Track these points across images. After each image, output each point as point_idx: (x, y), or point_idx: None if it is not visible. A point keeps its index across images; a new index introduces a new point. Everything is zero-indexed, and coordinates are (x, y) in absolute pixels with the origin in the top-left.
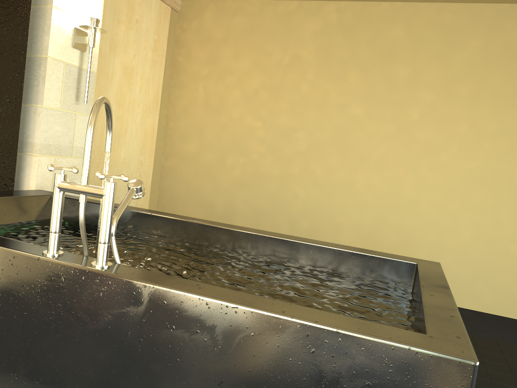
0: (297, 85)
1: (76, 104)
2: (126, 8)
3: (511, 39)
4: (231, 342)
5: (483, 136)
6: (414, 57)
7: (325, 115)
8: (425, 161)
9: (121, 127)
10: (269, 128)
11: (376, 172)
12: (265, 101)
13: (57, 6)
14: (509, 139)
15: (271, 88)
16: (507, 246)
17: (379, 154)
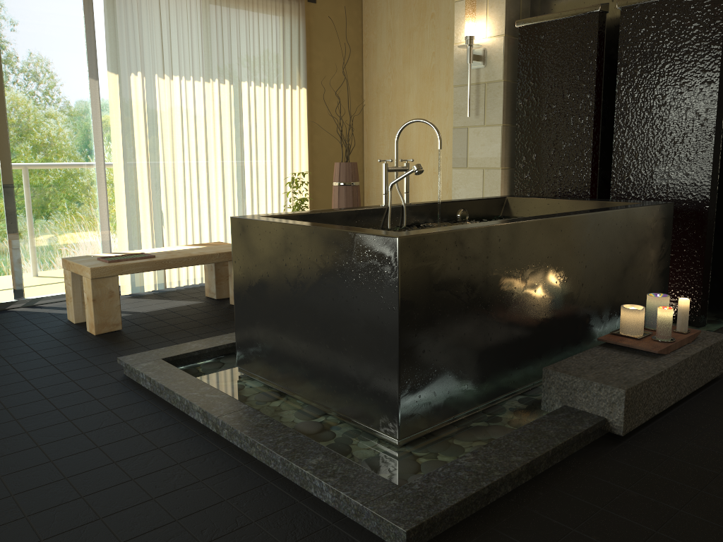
0: None
1: None
2: None
3: None
4: None
5: None
6: None
7: None
8: None
9: None
10: None
11: None
12: None
13: None
14: None
15: None
16: None
17: None
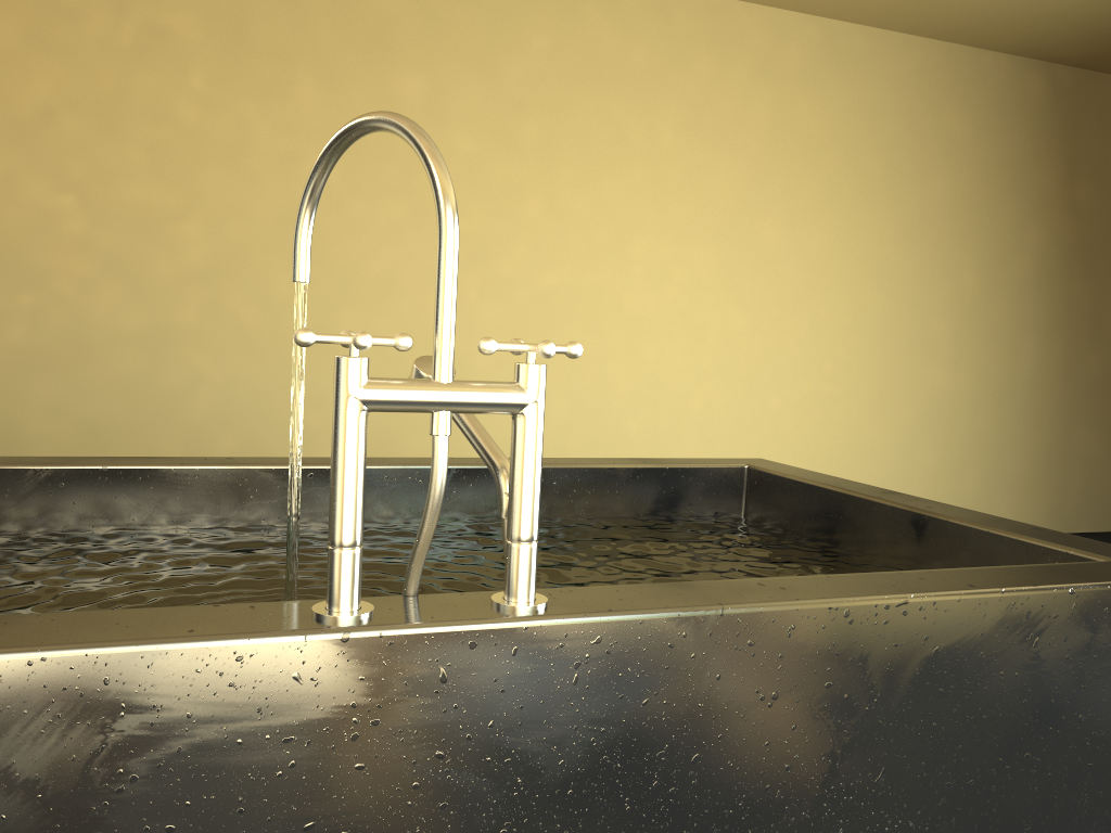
0: (166, 102)
1: None
2: None
3: (597, 40)
4: (897, 681)
5: (569, 224)
6: (432, 57)
7: (249, 181)
8: (475, 276)
9: None
10: (100, 212)
11: (380, 306)
12: (80, 140)
13: None
14: (609, 228)
15: (94, 106)
16: (622, 423)
17: (383, 266)
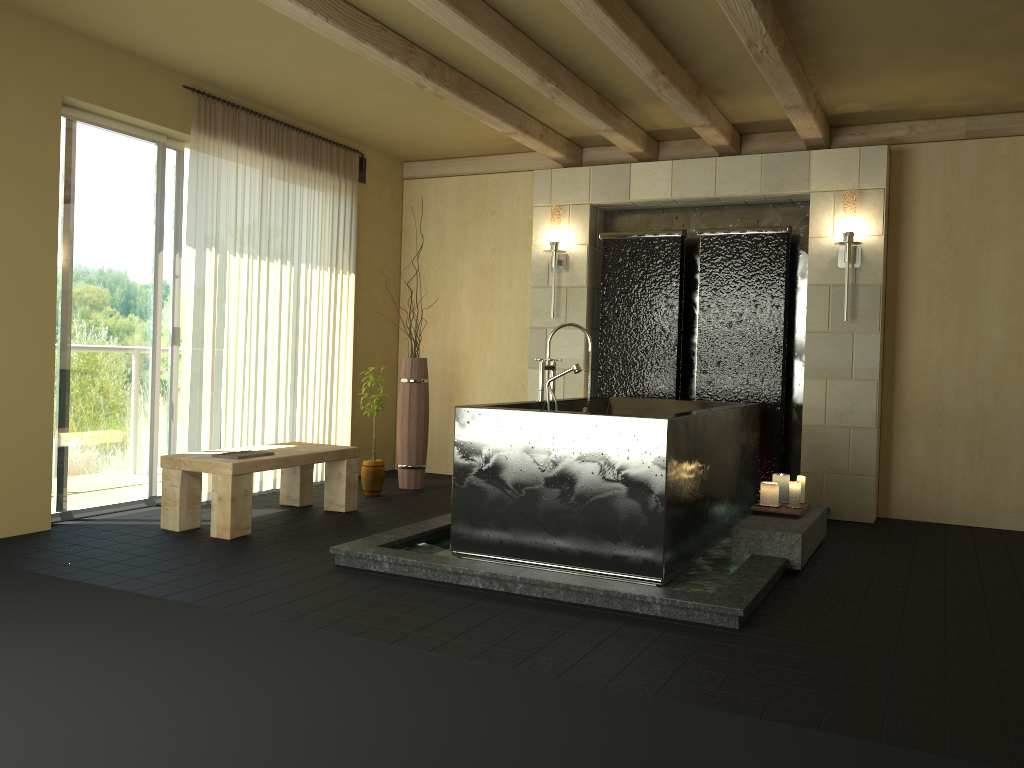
0: None
1: (853, 323)
2: (1009, 177)
3: None
4: None
5: None
6: None
7: None
8: None
9: (1023, 340)
10: None
11: None
12: None
13: (814, 236)
14: None
15: None
16: None
17: None
